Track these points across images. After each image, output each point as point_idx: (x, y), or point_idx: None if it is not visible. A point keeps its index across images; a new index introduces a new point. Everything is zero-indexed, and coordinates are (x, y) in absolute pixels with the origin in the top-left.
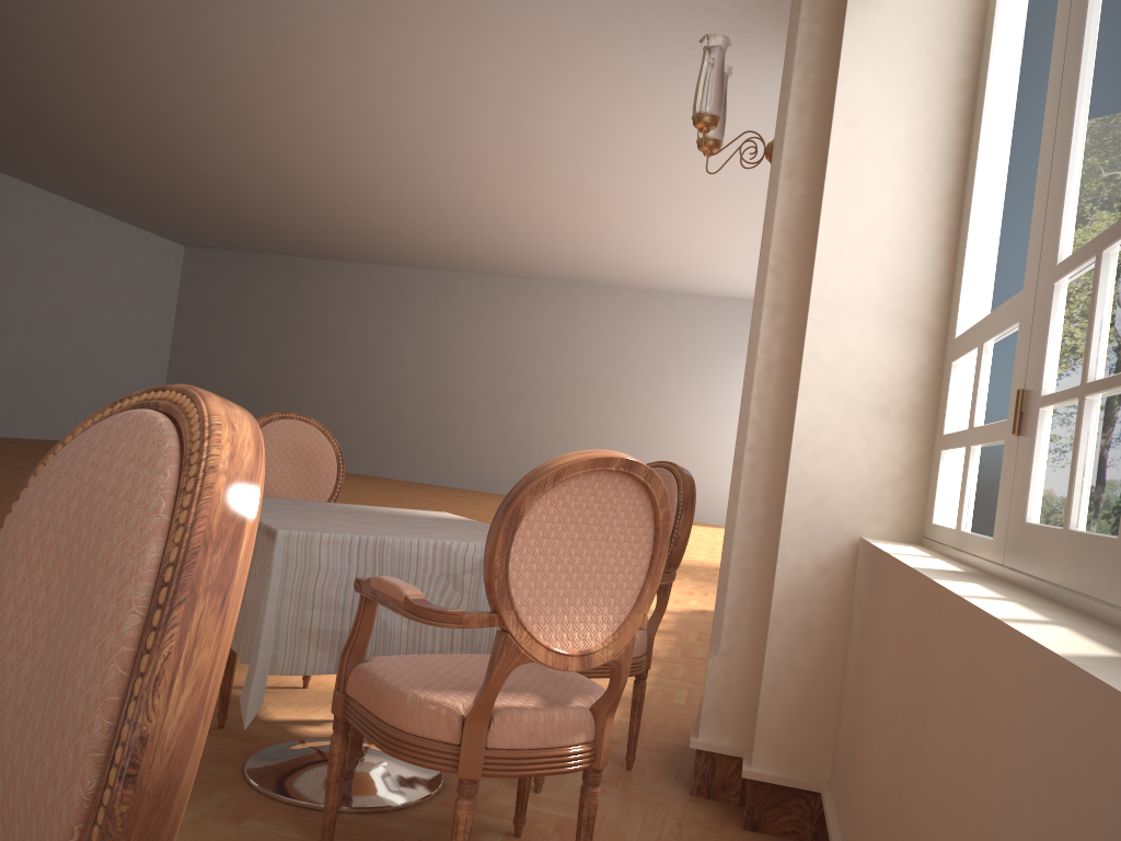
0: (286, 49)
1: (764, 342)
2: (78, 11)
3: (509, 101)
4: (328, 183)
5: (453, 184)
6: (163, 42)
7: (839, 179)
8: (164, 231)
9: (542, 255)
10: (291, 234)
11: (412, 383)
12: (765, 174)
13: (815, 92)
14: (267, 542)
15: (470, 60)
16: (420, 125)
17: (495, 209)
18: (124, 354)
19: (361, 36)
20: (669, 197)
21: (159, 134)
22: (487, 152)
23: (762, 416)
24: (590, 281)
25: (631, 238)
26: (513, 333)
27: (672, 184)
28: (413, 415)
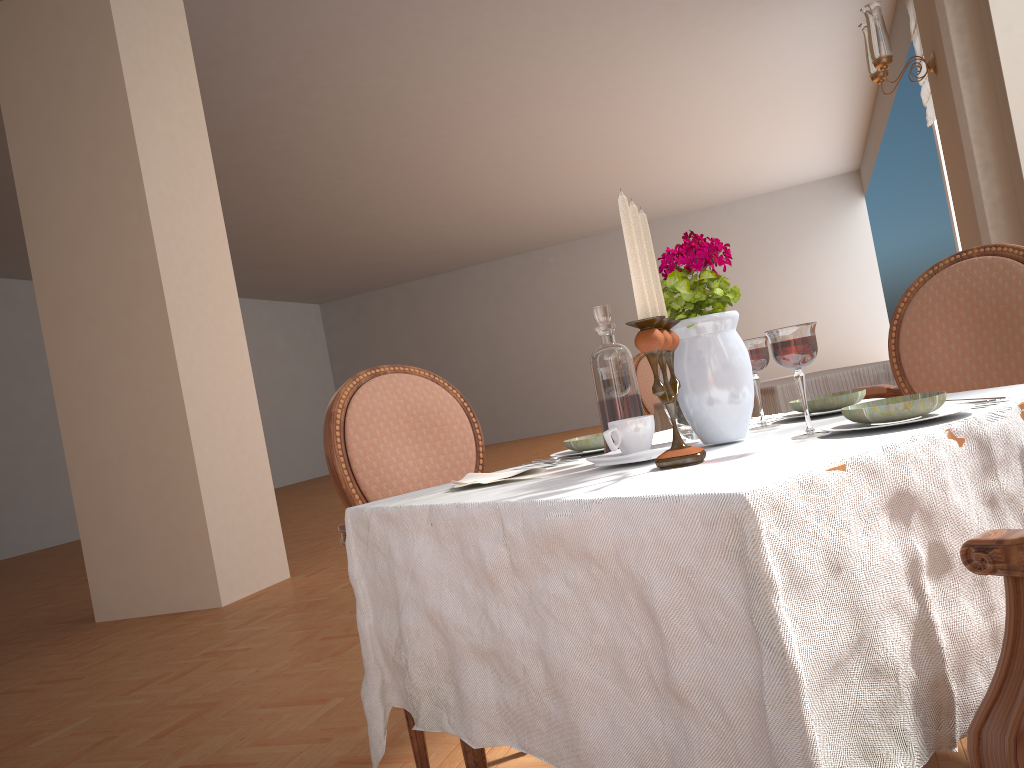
0: (418, 119)
1: (985, 190)
2: (264, 147)
3: (592, 94)
4: (441, 211)
5: (544, 176)
6: (325, 147)
7: (1012, 68)
8: (304, 297)
9: (616, 209)
10: (407, 264)
11: (536, 352)
12: (808, 76)
13: (965, 17)
14: (765, 397)
15: (562, 75)
16: (519, 138)
17: (577, 185)
18: (305, 404)
19: (477, 88)
20: (726, 123)
21: (311, 219)
22: (573, 141)
23: (1000, 238)
24: (658, 217)
25: (693, 168)
26: (607, 282)
27: (728, 112)
28: (546, 377)
